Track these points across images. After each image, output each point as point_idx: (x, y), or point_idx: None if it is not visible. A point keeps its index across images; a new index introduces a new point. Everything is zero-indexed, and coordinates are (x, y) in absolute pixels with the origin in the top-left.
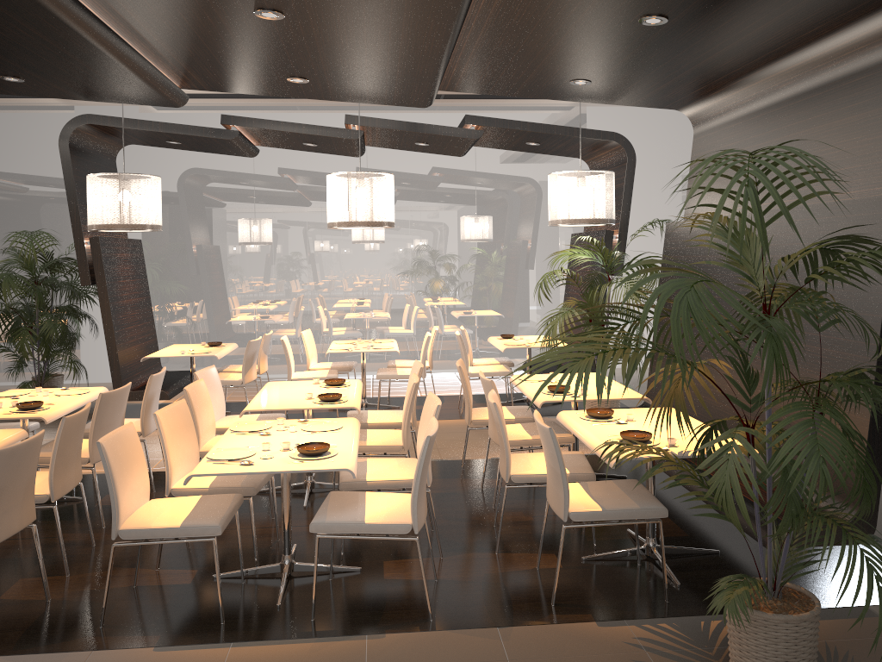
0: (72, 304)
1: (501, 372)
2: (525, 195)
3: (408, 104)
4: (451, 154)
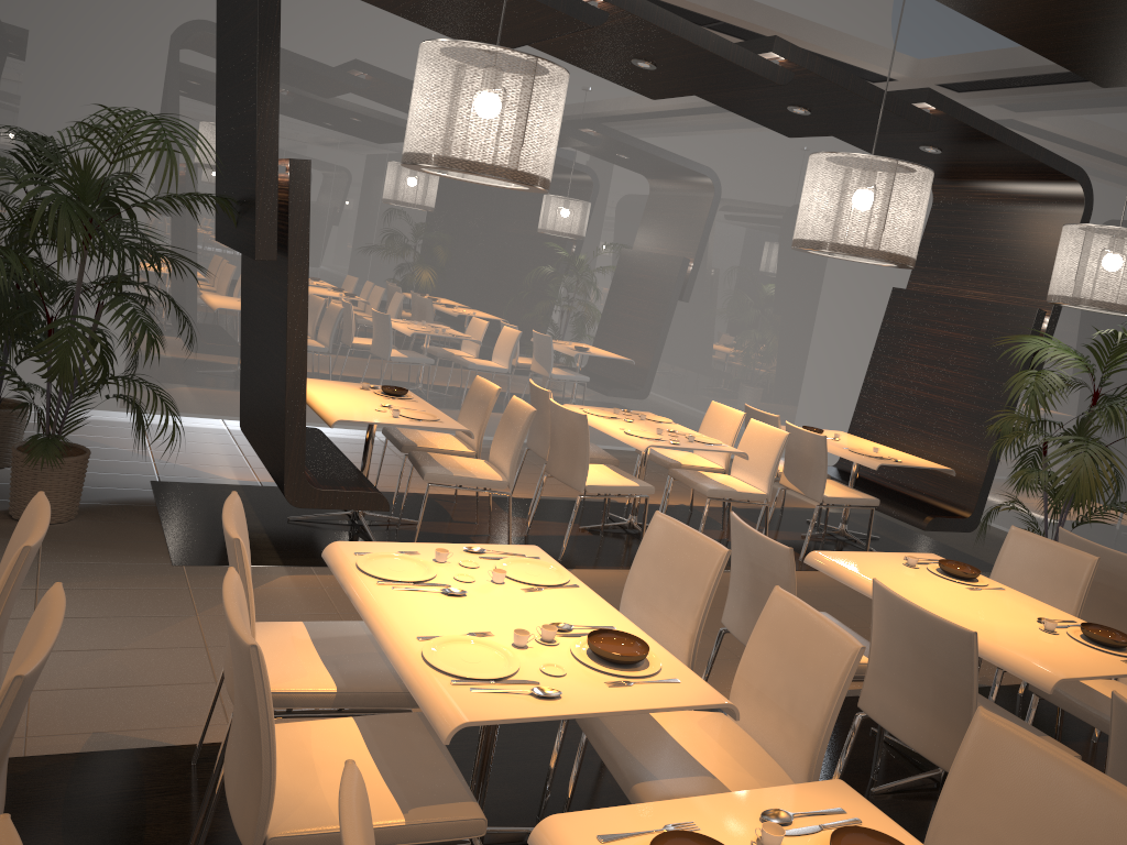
0: (124, 274)
1: (865, 500)
2: (765, 203)
3: (1103, 77)
4: (786, 132)
